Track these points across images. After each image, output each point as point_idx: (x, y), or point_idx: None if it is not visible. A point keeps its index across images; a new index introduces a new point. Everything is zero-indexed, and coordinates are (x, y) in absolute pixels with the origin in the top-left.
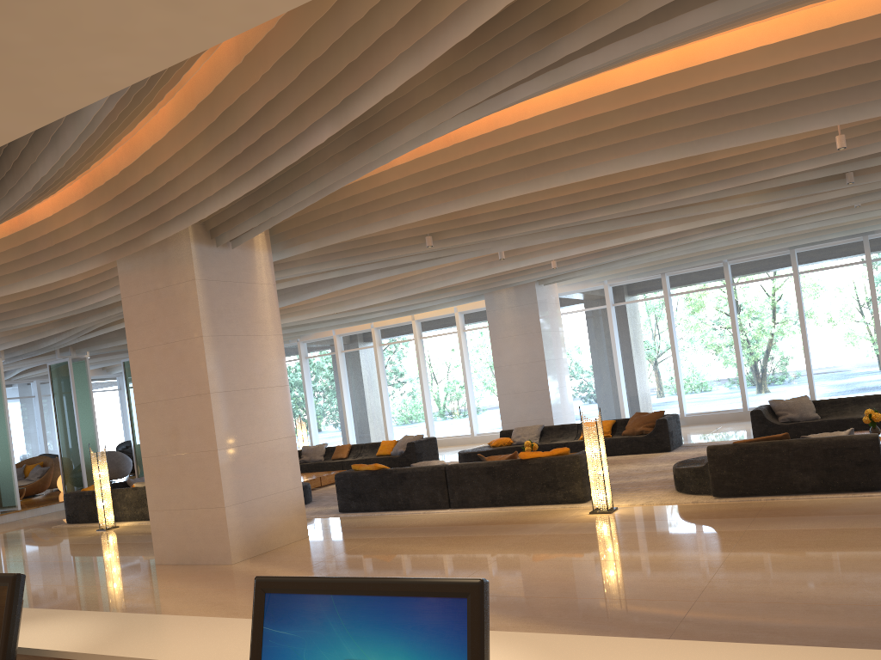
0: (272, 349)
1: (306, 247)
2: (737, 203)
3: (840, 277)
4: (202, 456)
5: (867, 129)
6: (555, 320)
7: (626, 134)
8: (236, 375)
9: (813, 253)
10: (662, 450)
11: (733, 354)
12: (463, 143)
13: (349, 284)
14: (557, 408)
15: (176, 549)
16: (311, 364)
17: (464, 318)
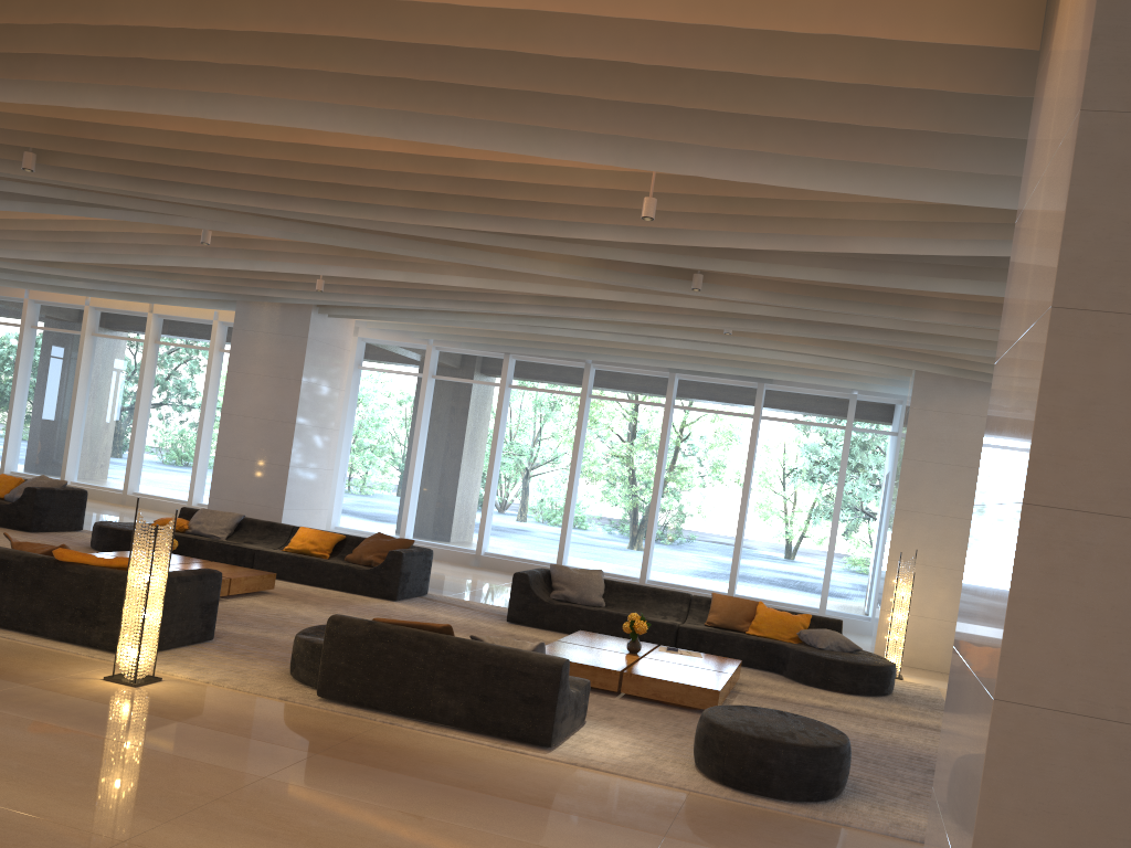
0: None
1: None
2: (544, 267)
3: (720, 426)
4: None
5: (697, 205)
6: (334, 372)
7: (273, 55)
8: None
9: (697, 385)
10: (385, 597)
11: (566, 489)
12: None
13: None
14: (296, 497)
15: None
16: None
17: (226, 332)
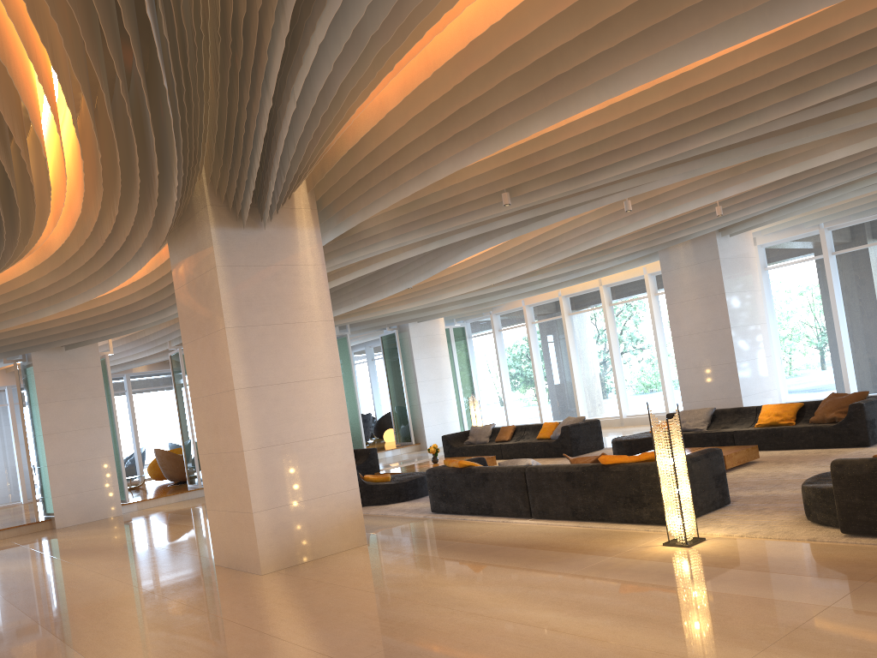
0: (319, 337)
1: (356, 220)
2: None
3: None
4: (234, 457)
5: None
6: (748, 278)
7: (649, 17)
8: (269, 368)
9: None
10: (858, 445)
11: None
12: (451, 69)
13: (468, 255)
14: (748, 385)
15: (226, 552)
16: (505, 337)
17: (655, 280)
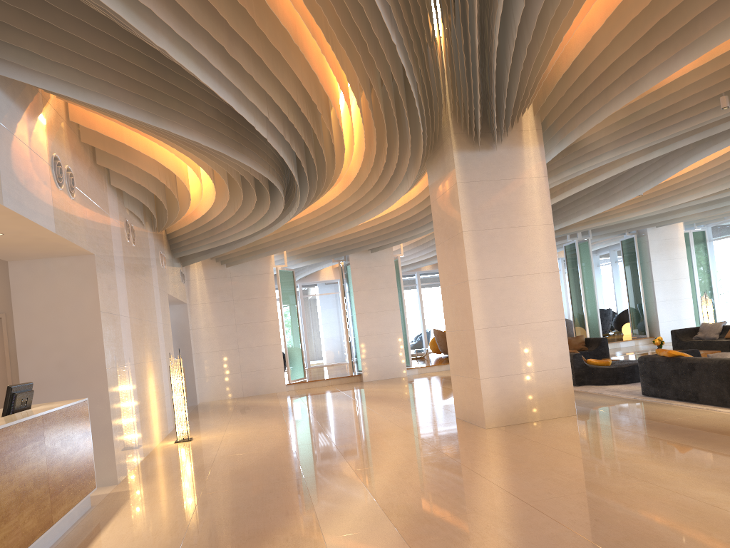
0: (539, 238)
1: (575, 136)
2: None
3: None
4: (468, 334)
5: None
6: None
7: None
8: (496, 264)
9: None
10: None
11: None
12: None
13: (694, 160)
14: None
15: (462, 408)
16: None
17: None
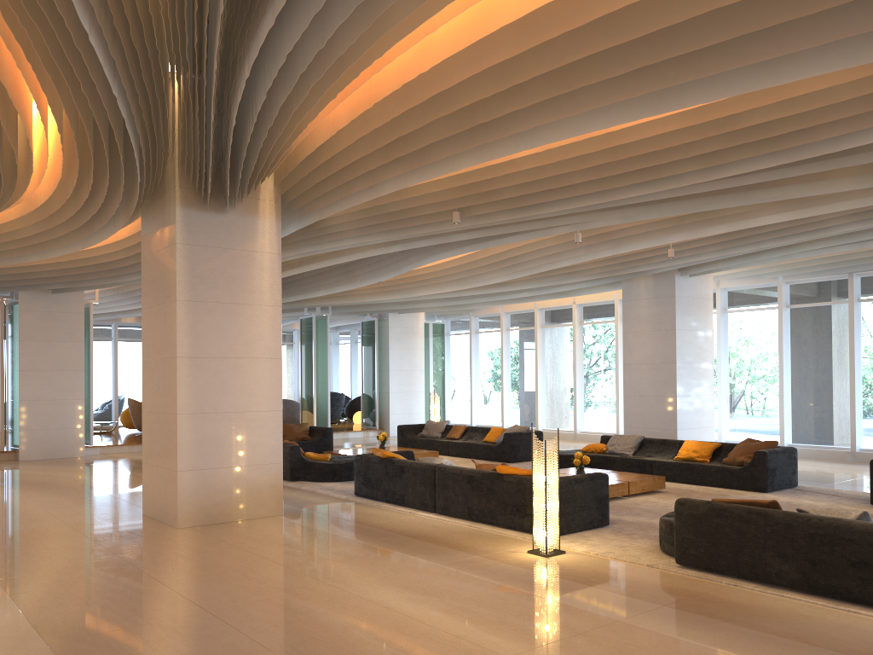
0: (265, 319)
1: (315, 218)
2: (837, 185)
3: None
4: (169, 418)
5: None
6: (702, 318)
7: (554, 88)
8: (213, 342)
9: None
10: (757, 490)
11: None
12: (392, 102)
13: (432, 260)
14: (685, 419)
15: (152, 503)
16: (480, 340)
17: None
